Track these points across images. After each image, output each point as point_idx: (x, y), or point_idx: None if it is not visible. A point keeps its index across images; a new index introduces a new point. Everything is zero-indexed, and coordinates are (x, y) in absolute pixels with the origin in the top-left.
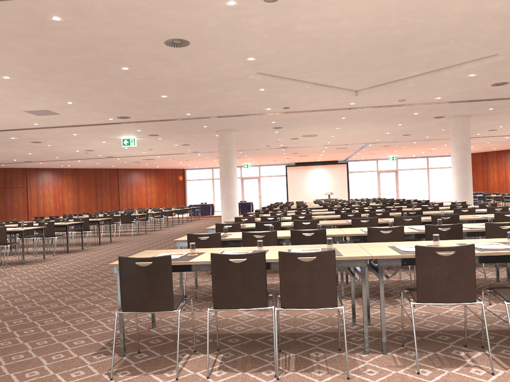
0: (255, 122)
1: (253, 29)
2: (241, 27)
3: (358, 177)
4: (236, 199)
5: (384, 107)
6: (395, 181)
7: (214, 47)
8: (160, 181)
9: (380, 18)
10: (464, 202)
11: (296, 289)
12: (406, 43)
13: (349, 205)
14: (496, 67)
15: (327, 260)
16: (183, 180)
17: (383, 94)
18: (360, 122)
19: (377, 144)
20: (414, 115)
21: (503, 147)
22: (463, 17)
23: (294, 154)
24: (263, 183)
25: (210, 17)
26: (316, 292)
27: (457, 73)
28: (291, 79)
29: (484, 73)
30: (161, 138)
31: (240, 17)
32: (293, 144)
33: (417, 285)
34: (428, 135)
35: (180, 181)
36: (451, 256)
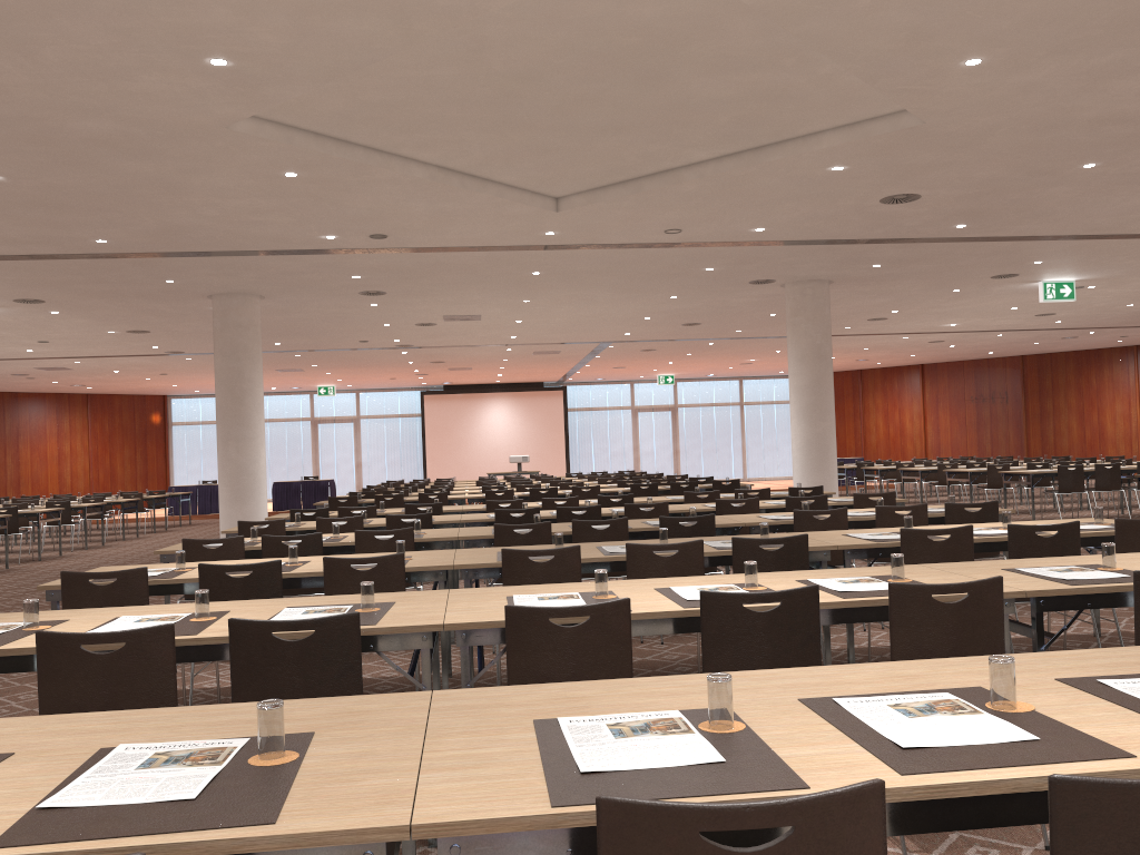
0: (306, 275)
1: None
2: None
3: (589, 421)
4: (260, 477)
5: (632, 247)
6: (672, 432)
7: (76, 3)
8: (100, 426)
9: None
10: (820, 488)
11: None
12: (669, 52)
13: (551, 492)
14: (895, 148)
15: None
16: (163, 424)
17: (626, 211)
18: (580, 286)
19: (627, 345)
20: (705, 274)
21: (896, 361)
22: None
23: (437, 365)
24: (366, 434)
25: None
26: None
27: (802, 159)
28: (371, 150)
29: (867, 164)
30: (57, 309)
31: None
32: (427, 339)
33: None
34: (739, 325)
35: (154, 426)
36: None
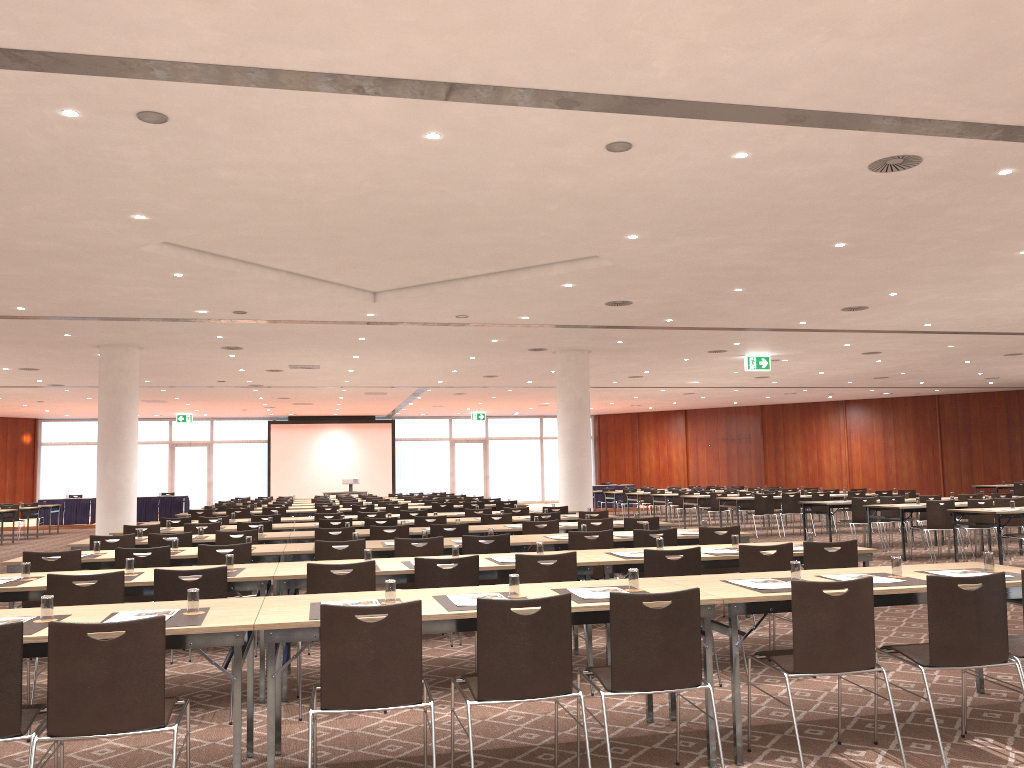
0: (180, 334)
1: (129, 164)
2: (103, 157)
3: (414, 449)
4: (132, 492)
5: (434, 325)
6: (483, 460)
7: (53, 187)
8: None
9: (377, 177)
10: (566, 507)
11: (80, 697)
12: (441, 220)
13: (369, 508)
14: (602, 276)
15: (148, 637)
16: (33, 444)
17: (425, 303)
18: (397, 348)
19: (442, 389)
20: (492, 343)
21: (664, 407)
22: (520, 192)
23: (283, 401)
24: (218, 456)
25: (30, 132)
26: (120, 701)
27: (542, 279)
28: (238, 261)
29: (588, 284)
30: None
31: (96, 141)
32: (275, 381)
33: (321, 677)
34: (529, 378)
35: (24, 445)
36: (381, 623)
